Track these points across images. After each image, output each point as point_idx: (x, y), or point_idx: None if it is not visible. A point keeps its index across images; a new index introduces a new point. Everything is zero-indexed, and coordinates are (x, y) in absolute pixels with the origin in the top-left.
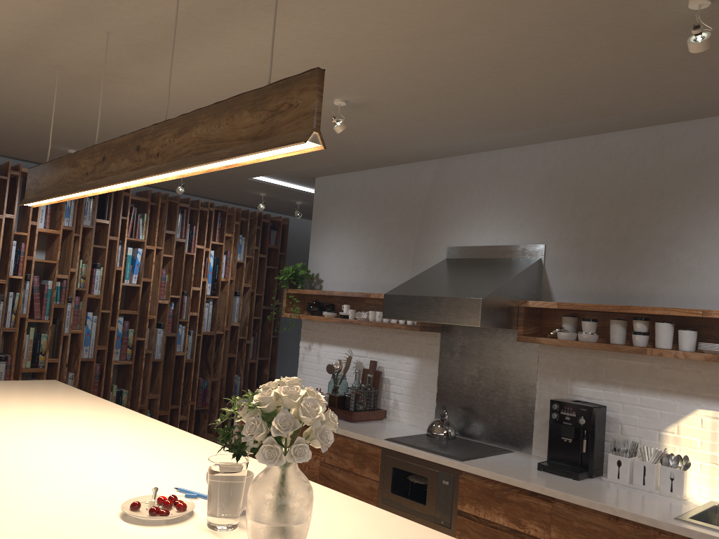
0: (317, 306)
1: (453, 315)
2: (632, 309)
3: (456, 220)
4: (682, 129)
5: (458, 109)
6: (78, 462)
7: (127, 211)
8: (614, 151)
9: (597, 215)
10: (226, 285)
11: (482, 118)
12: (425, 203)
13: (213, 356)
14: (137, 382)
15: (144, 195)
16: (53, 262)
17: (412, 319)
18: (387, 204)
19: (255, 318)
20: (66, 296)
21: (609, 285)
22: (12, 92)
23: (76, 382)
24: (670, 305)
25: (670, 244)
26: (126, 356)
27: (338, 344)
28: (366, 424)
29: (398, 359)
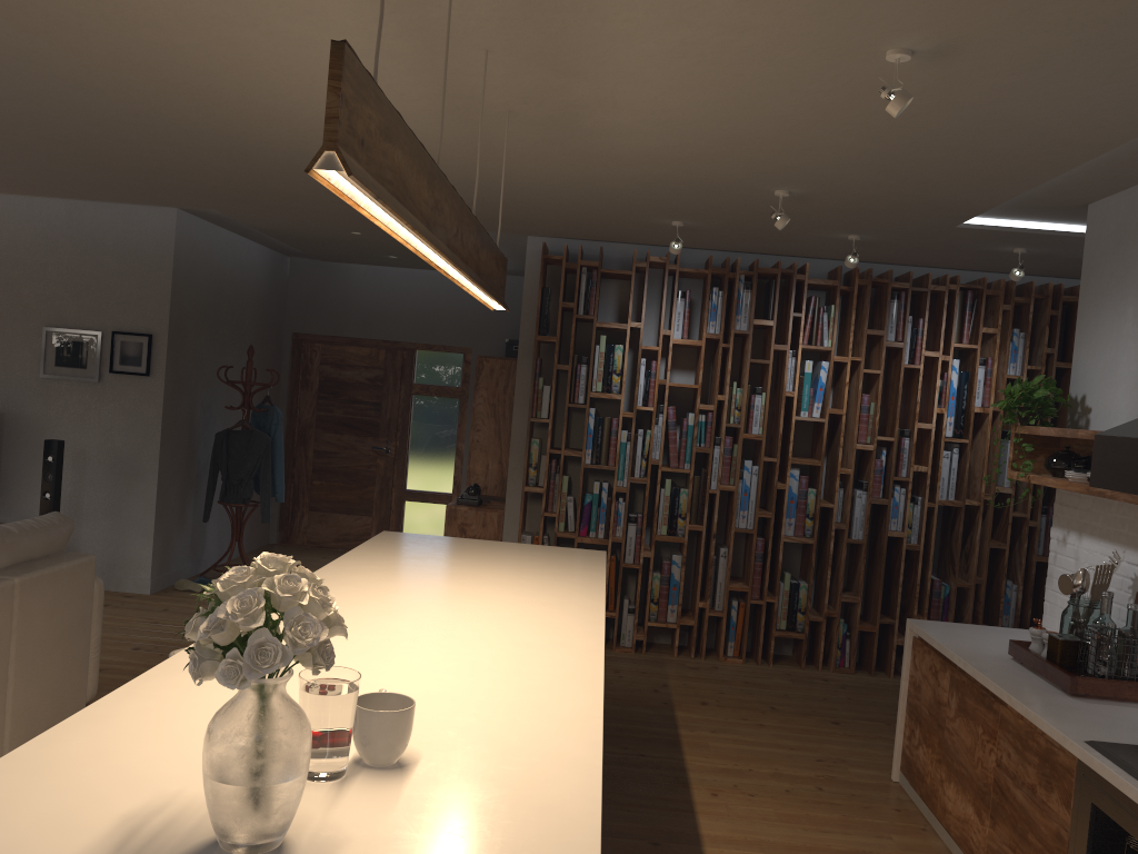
0: (1061, 459)
1: None
2: None
3: None
4: None
5: None
6: (376, 654)
7: (802, 304)
8: None
9: None
10: (985, 421)
11: None
12: None
13: (959, 543)
14: (824, 572)
15: (834, 275)
16: (693, 387)
17: (1133, 491)
18: None
19: None
20: (711, 436)
21: None
22: (520, 159)
23: (728, 562)
24: None
25: None
26: (804, 530)
27: (1107, 537)
28: (1102, 705)
29: None
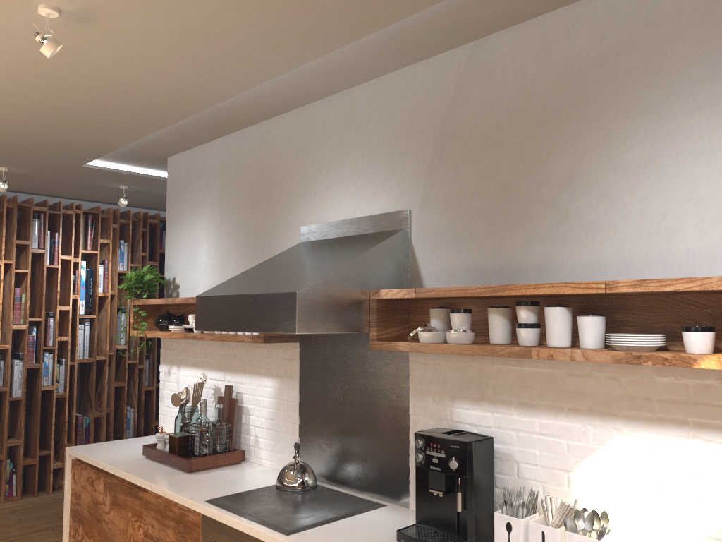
0: (166, 319)
1: (267, 319)
2: (509, 289)
3: (310, 190)
4: (570, 16)
5: (226, 8)
6: None
7: None
8: (486, 64)
9: (470, 160)
10: (106, 302)
11: (274, 22)
12: (276, 173)
13: (94, 387)
14: None
15: None
16: None
17: (225, 329)
18: (237, 180)
19: (150, 338)
20: None
21: (490, 258)
22: None
23: None
24: (571, 280)
25: (565, 188)
26: None
27: (196, 365)
28: (208, 474)
29: (256, 381)
